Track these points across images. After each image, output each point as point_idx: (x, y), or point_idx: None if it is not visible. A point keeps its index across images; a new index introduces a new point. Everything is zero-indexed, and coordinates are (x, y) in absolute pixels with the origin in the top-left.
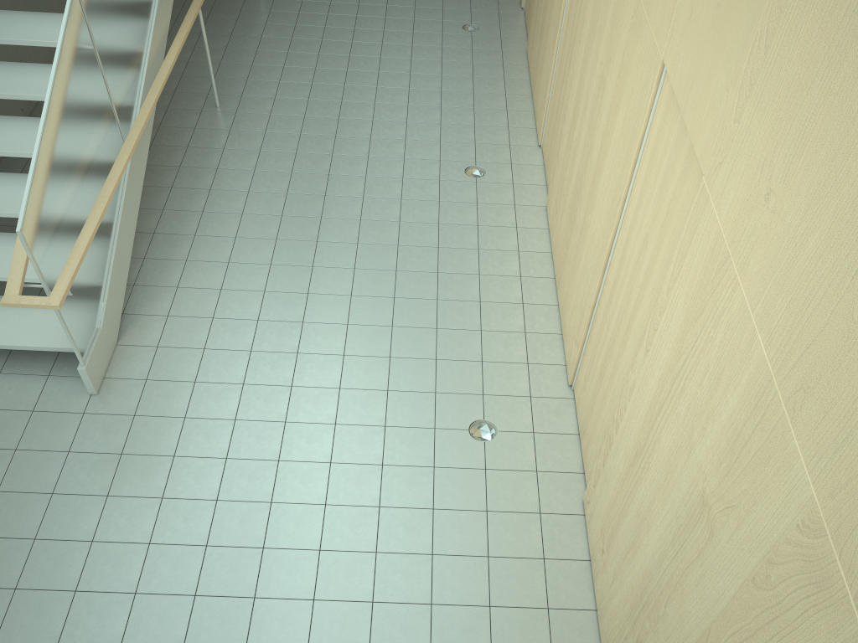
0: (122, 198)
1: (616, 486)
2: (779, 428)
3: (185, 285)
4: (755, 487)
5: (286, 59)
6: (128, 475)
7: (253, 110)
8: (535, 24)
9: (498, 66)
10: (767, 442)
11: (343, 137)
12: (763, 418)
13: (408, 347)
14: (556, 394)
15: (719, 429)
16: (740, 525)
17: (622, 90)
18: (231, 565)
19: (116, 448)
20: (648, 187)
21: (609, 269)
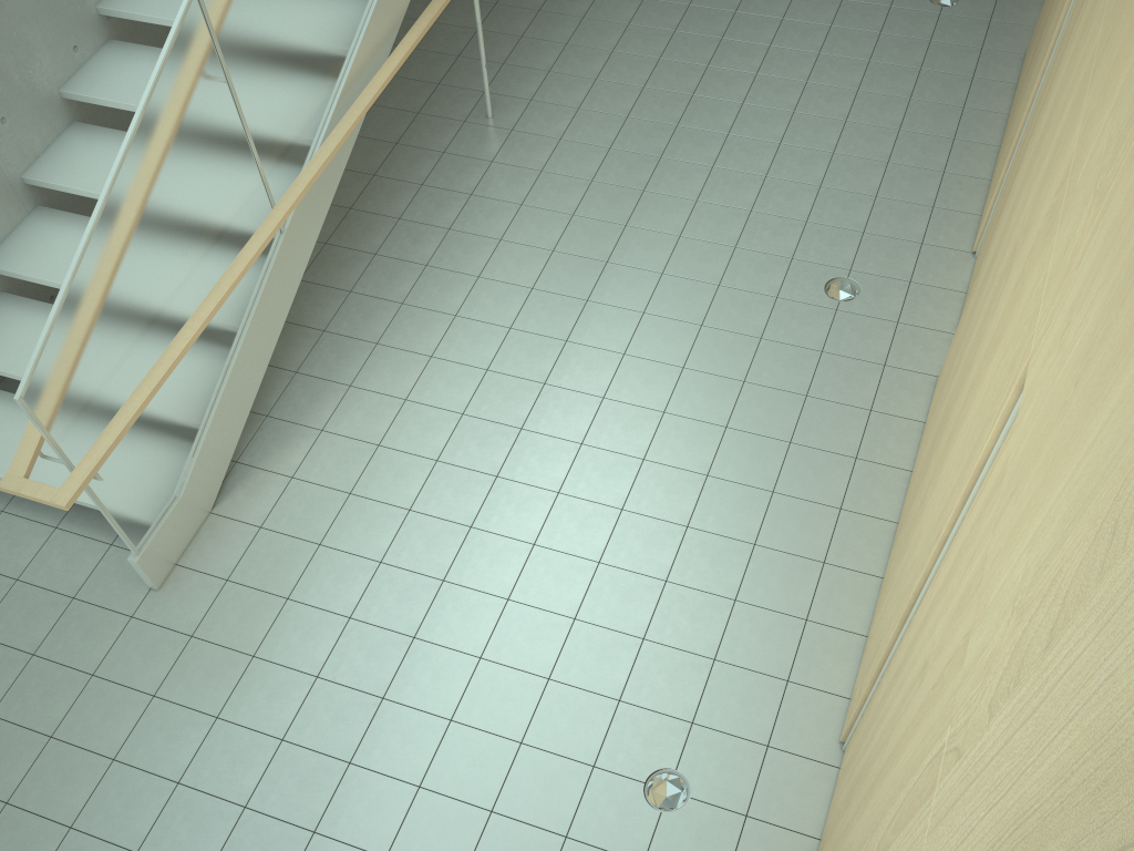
0: (257, 297)
1: None
2: None
3: (333, 428)
4: None
5: (620, 37)
6: (150, 732)
7: (537, 130)
8: (1041, 19)
9: (962, 81)
10: None
11: (653, 195)
12: None
13: (609, 606)
14: (812, 752)
15: None
16: None
17: (1007, 323)
18: None
19: (151, 684)
20: (958, 572)
21: (908, 628)
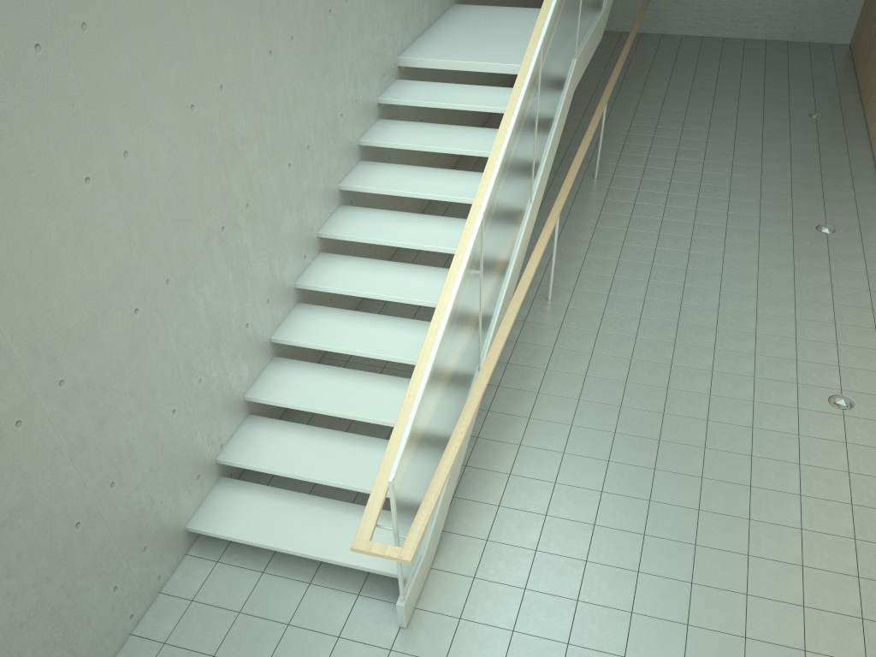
0: None
1: None
2: None
3: (507, 504)
4: None
5: (620, 251)
6: None
7: (585, 306)
8: None
9: (861, 275)
10: None
11: (683, 345)
12: None
13: (768, 626)
14: None
15: None
16: None
17: None
18: None
19: None
20: None
21: None
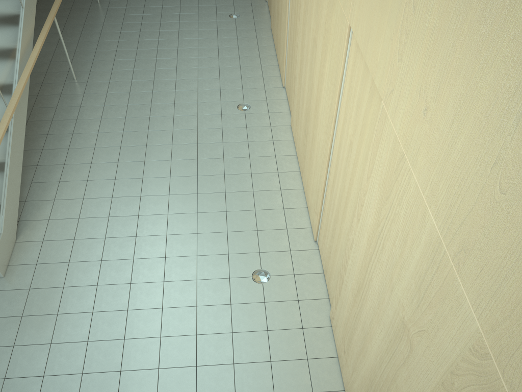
0: (10, 145)
1: (348, 309)
2: (450, 277)
3: (59, 198)
4: (437, 318)
5: (117, 45)
6: (27, 330)
7: (98, 80)
8: (274, 10)
9: (253, 38)
10: (443, 287)
11: (157, 92)
12: (438, 269)
13: (208, 225)
14: (307, 247)
15: (409, 276)
16: (430, 344)
17: (327, 46)
18: (100, 385)
19: (18, 312)
20: (349, 109)
21: (331, 164)
